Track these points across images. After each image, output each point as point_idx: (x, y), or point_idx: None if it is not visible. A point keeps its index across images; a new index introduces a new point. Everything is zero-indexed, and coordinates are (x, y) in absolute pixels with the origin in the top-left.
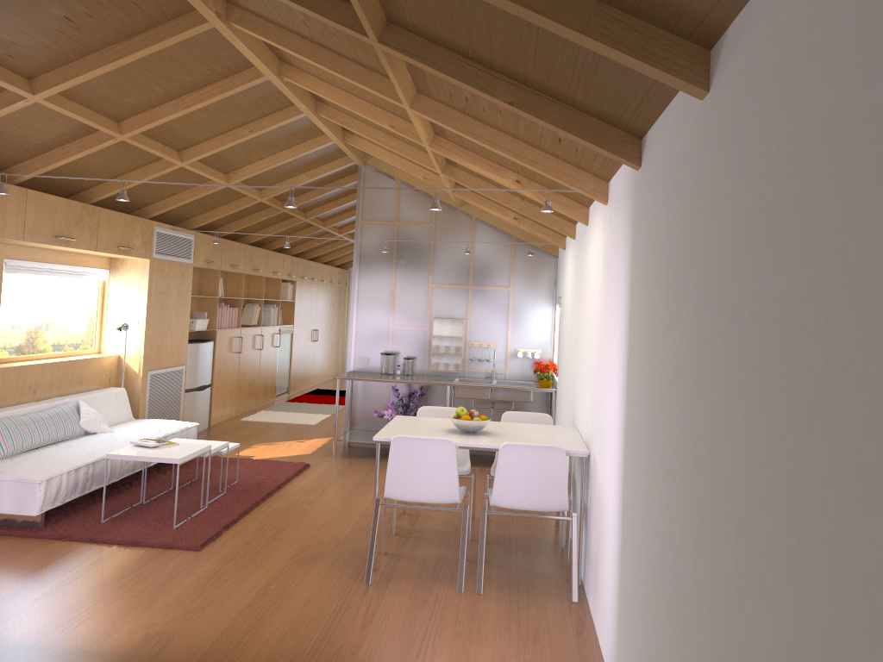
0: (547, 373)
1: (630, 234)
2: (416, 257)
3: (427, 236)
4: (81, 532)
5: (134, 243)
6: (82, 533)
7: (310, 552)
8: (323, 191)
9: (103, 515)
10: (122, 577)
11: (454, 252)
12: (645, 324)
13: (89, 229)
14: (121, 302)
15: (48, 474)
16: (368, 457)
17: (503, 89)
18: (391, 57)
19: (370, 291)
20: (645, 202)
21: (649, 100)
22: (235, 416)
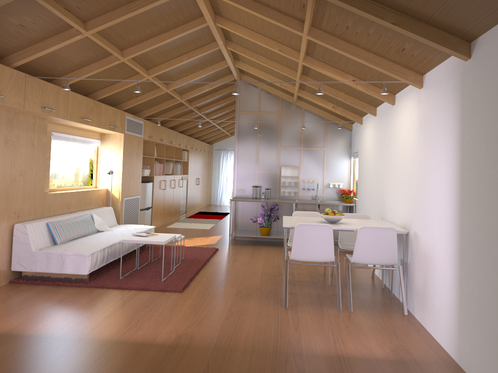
0: (350, 195)
1: (458, 98)
2: (270, 131)
3: (276, 120)
4: (111, 283)
5: (117, 124)
6: (112, 284)
7: (244, 292)
8: (213, 96)
9: (120, 274)
10: (147, 306)
11: (292, 128)
12: (485, 145)
13: (96, 115)
14: (107, 158)
15: (91, 251)
16: (248, 244)
17: (388, 15)
18: (313, 1)
19: (244, 151)
20: (479, 77)
21: (496, 14)
22: (162, 225)
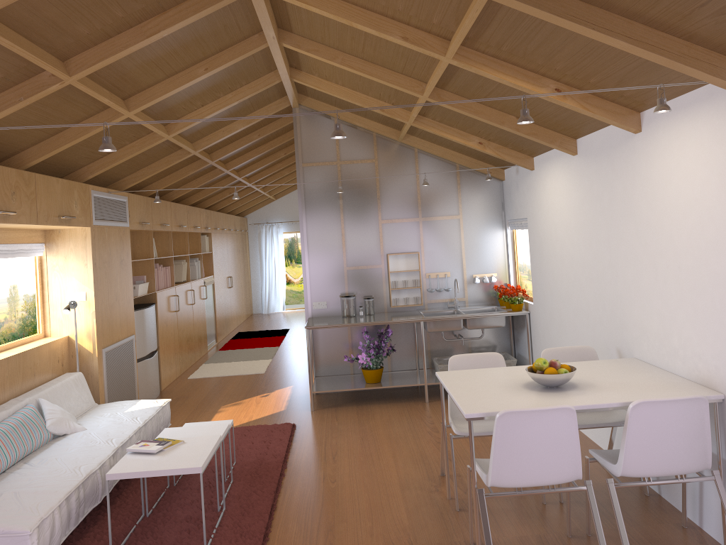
0: (518, 296)
1: None
2: (362, 195)
3: (371, 173)
4: None
5: (74, 211)
6: None
7: None
8: (250, 139)
9: None
10: None
11: (400, 185)
12: None
13: (27, 200)
14: (63, 277)
15: (37, 516)
16: (345, 404)
17: None
18: None
19: (319, 235)
20: None
21: None
22: (180, 375)
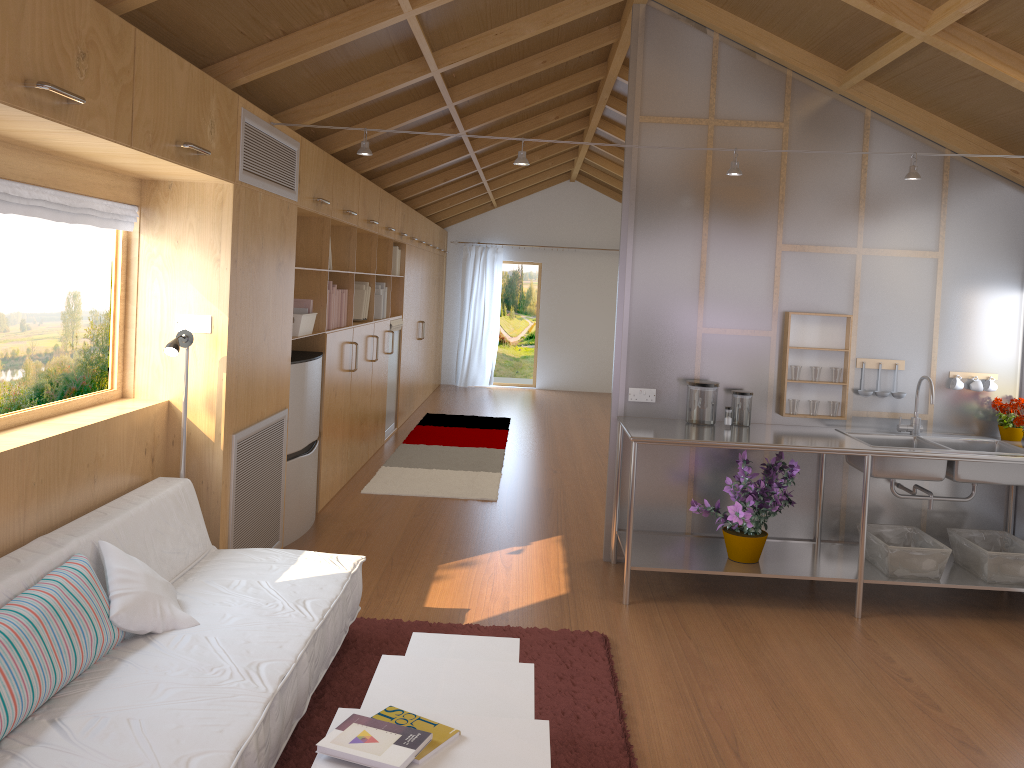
0: None
1: None
2: (750, 190)
3: (773, 149)
4: None
5: (207, 141)
6: None
7: None
8: (527, 68)
9: None
10: None
11: (829, 180)
12: None
13: (112, 83)
14: (169, 281)
15: None
16: (687, 597)
17: None
18: None
19: (658, 259)
20: None
21: None
22: (346, 484)
